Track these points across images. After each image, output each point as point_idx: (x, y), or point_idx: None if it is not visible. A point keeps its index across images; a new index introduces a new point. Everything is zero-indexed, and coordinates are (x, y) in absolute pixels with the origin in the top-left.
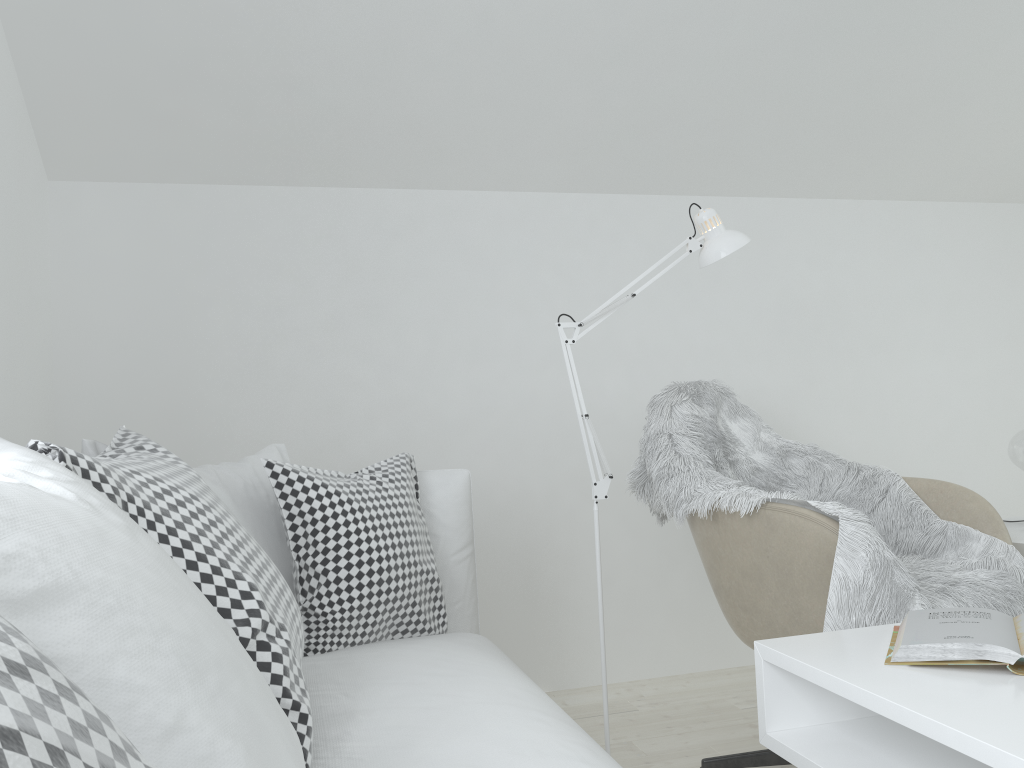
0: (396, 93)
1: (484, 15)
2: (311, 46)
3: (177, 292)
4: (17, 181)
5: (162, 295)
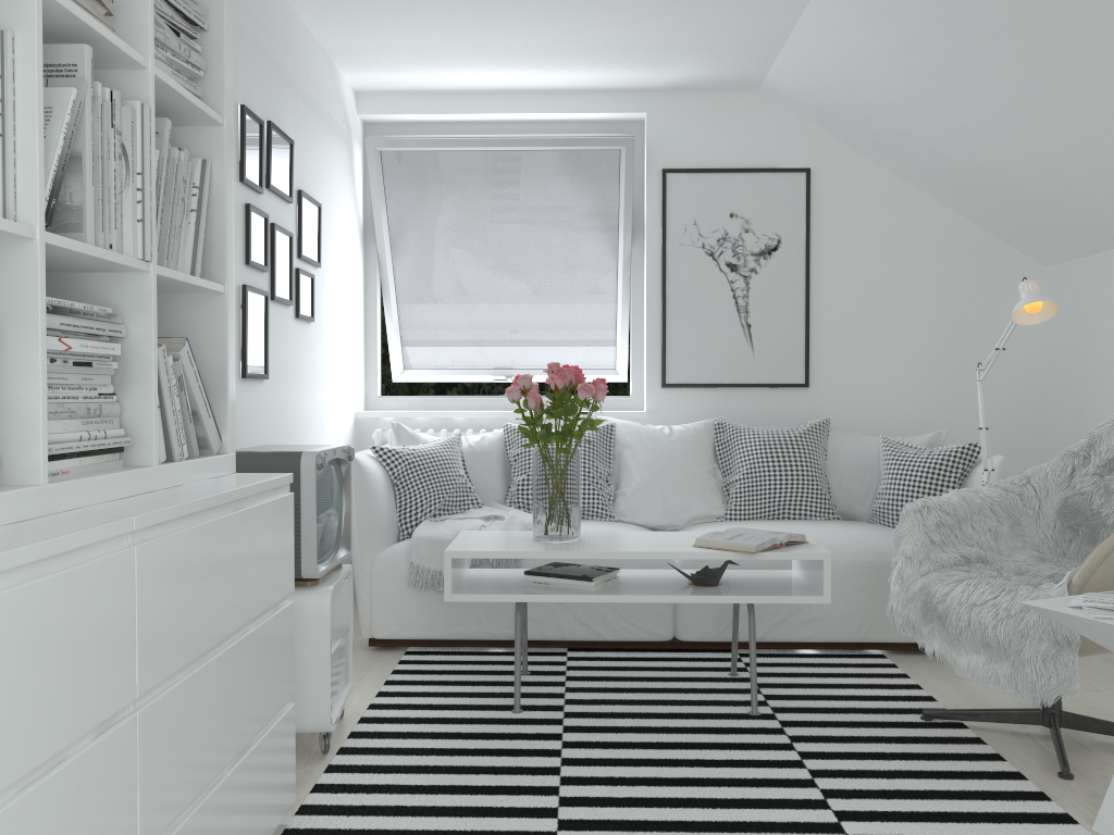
0: (1085, 185)
1: (1053, 136)
2: (1027, 181)
3: (1080, 329)
4: (978, 286)
5: (1076, 331)
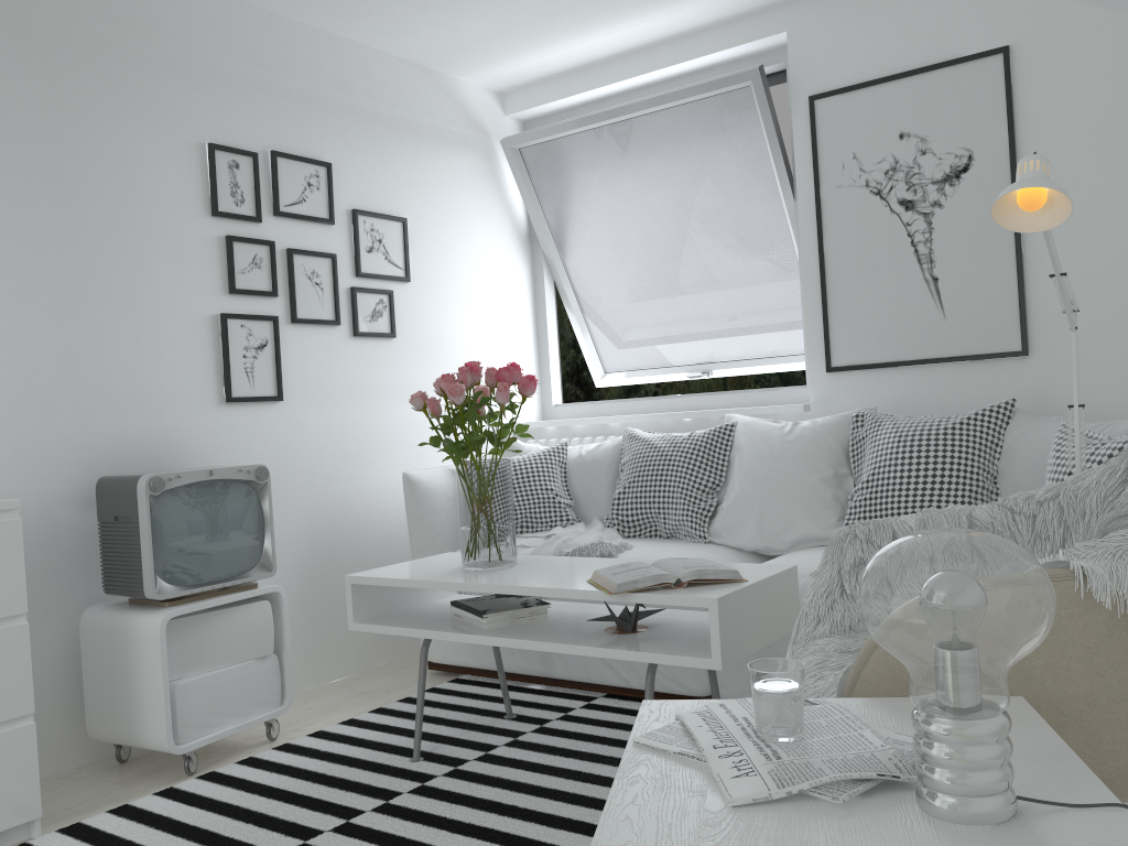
0: None
1: None
2: None
3: None
4: None
5: None
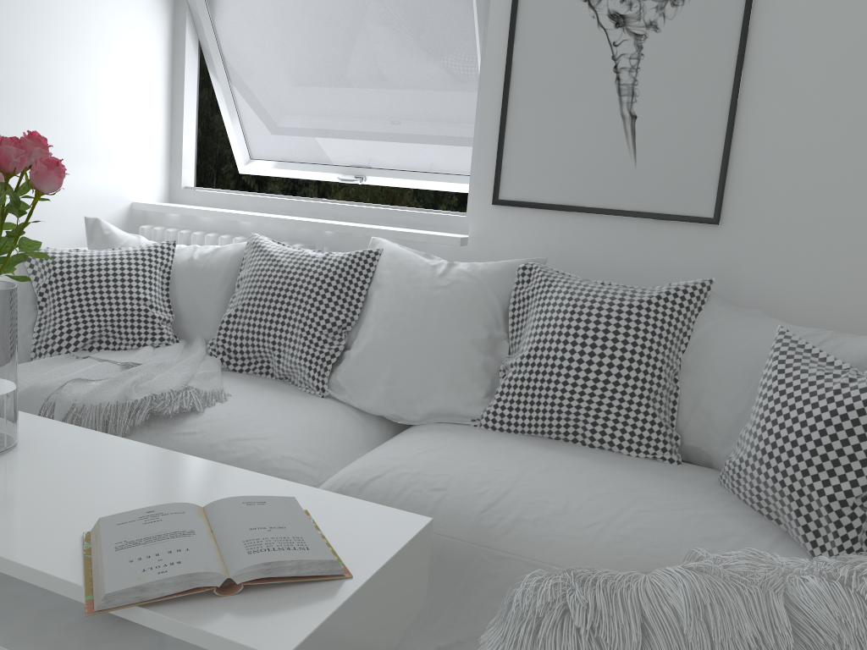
0: None
1: None
2: None
3: None
4: None
5: None
